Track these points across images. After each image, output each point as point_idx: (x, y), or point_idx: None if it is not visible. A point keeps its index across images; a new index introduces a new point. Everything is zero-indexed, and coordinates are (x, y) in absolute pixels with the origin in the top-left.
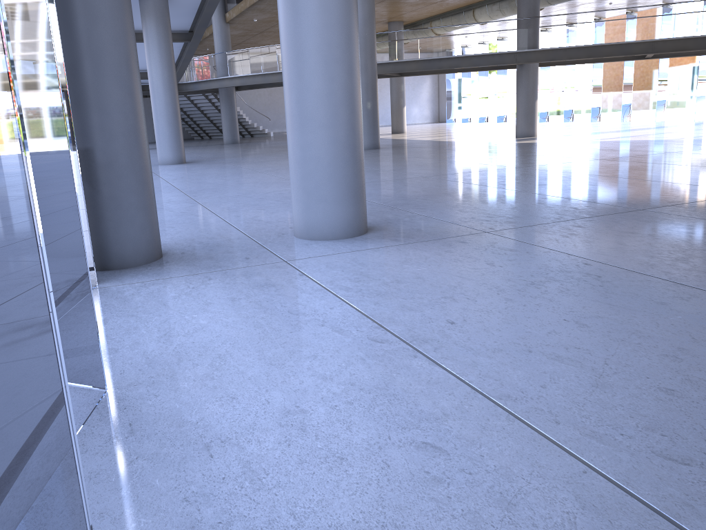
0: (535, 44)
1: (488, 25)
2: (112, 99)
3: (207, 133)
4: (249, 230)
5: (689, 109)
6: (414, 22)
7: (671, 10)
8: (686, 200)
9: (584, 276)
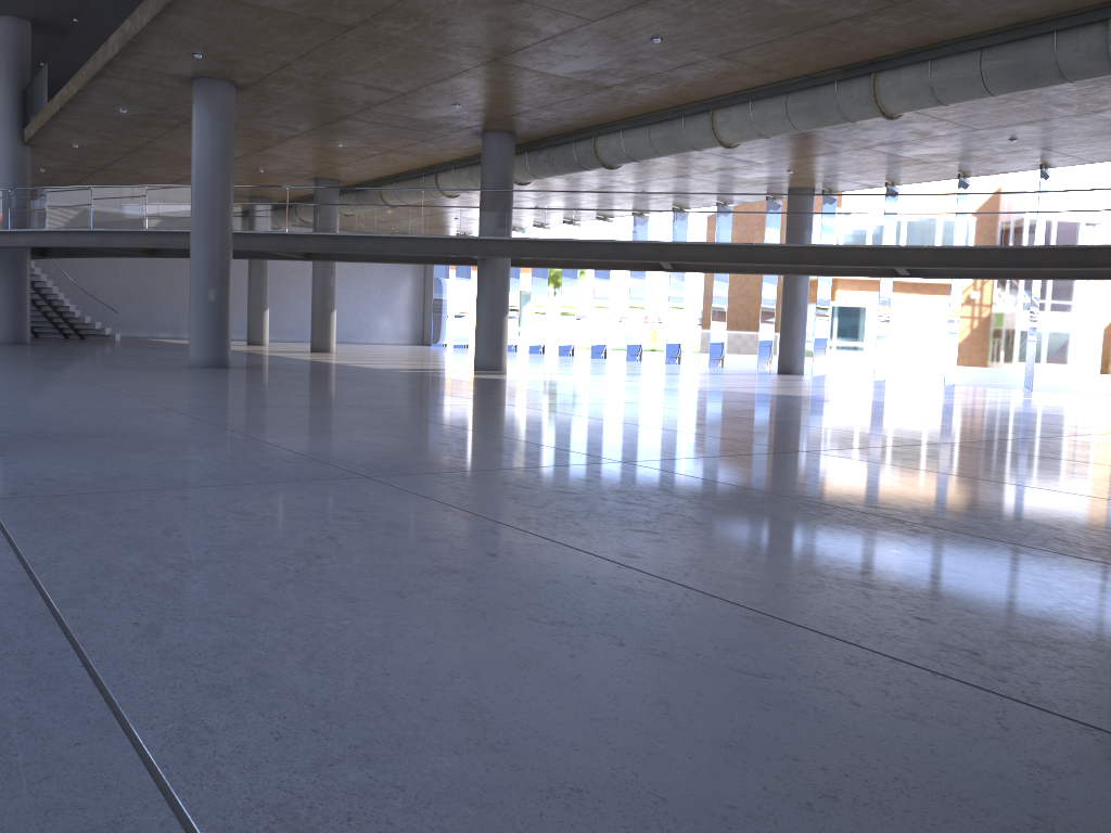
0: (497, 230)
1: (429, 193)
2: None
3: None
4: None
5: None
6: (357, 184)
7: (685, 203)
8: (476, 467)
9: None
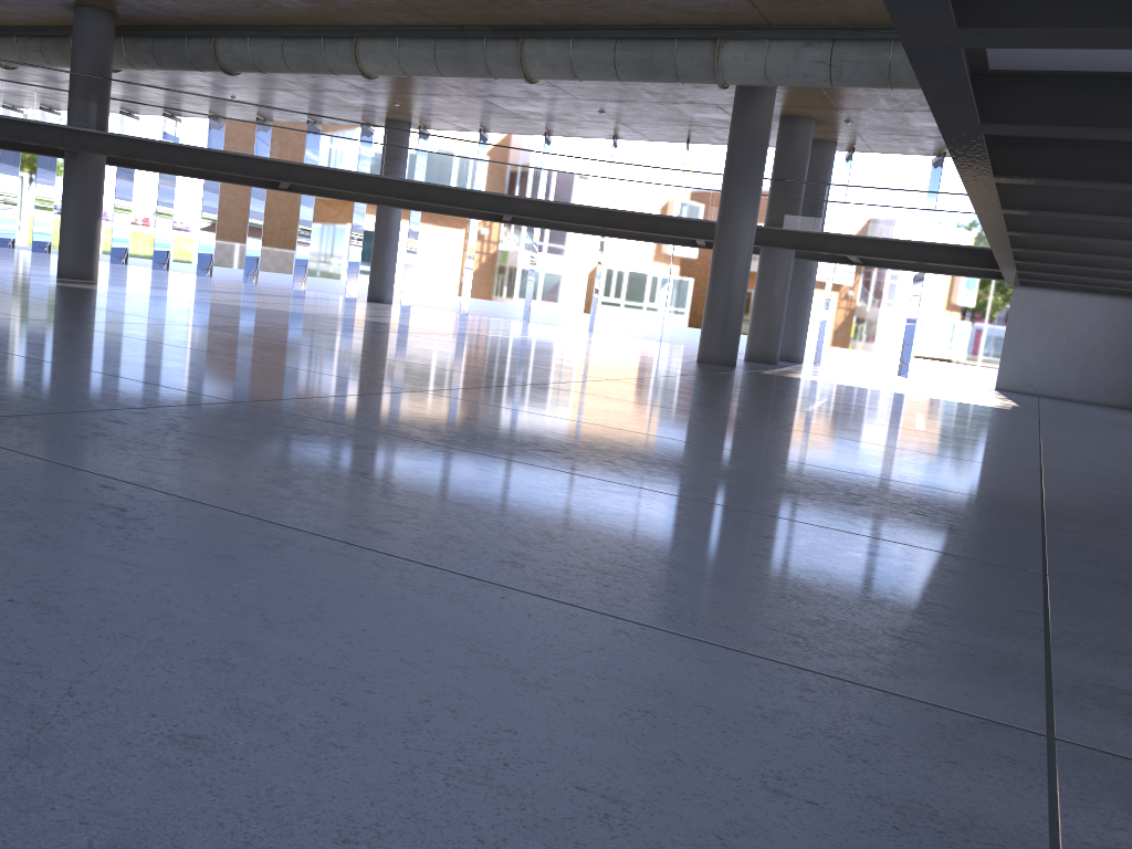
0: (100, 123)
1: (12, 67)
2: None
3: None
4: None
5: (342, 282)
6: None
7: (315, 125)
8: (310, 393)
9: (92, 509)
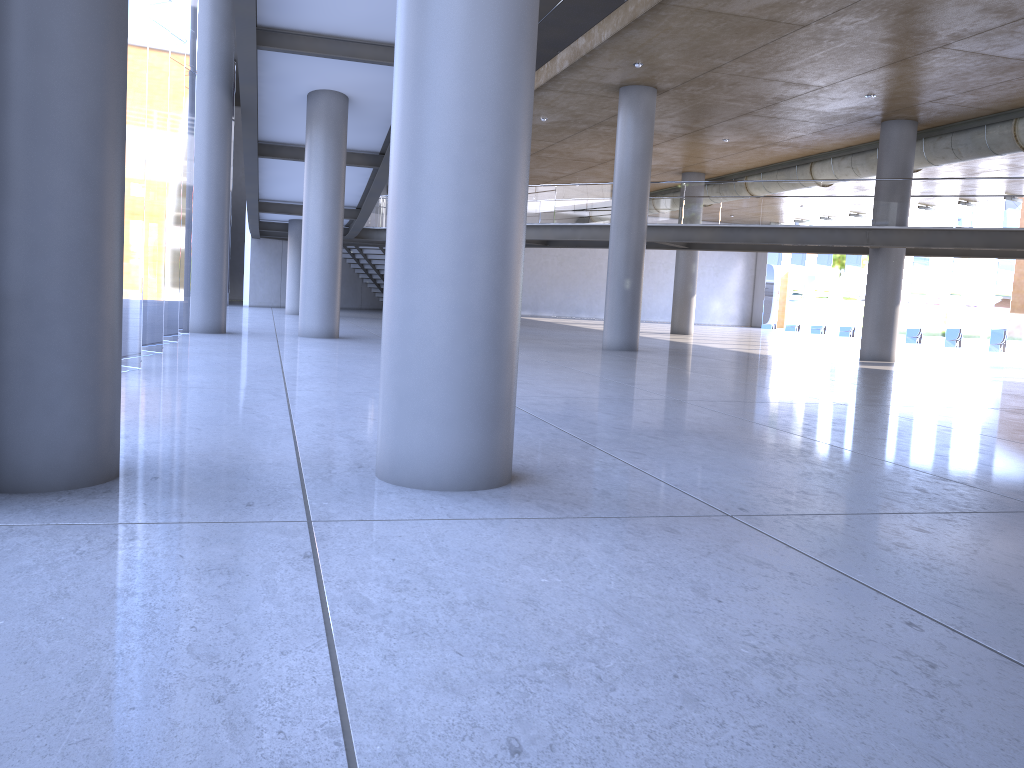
0: (901, 219)
1: (828, 184)
2: (46, 185)
3: None
4: (313, 451)
5: None
6: (721, 176)
7: None
8: None
9: (896, 658)
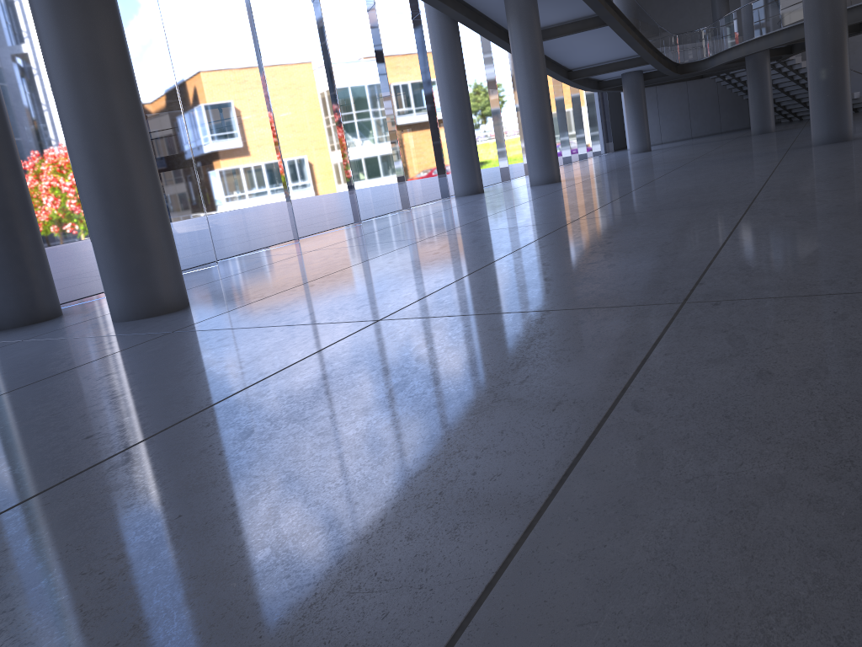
0: None
1: None
2: None
3: (794, 113)
4: None
5: None
6: None
7: None
8: (501, 308)
9: None
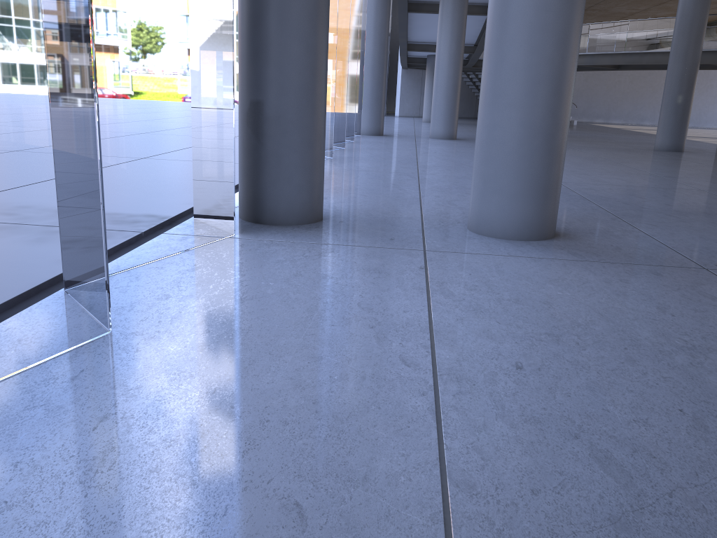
0: None
1: None
2: (288, 53)
3: None
4: (431, 212)
5: None
6: None
7: None
8: None
9: None
